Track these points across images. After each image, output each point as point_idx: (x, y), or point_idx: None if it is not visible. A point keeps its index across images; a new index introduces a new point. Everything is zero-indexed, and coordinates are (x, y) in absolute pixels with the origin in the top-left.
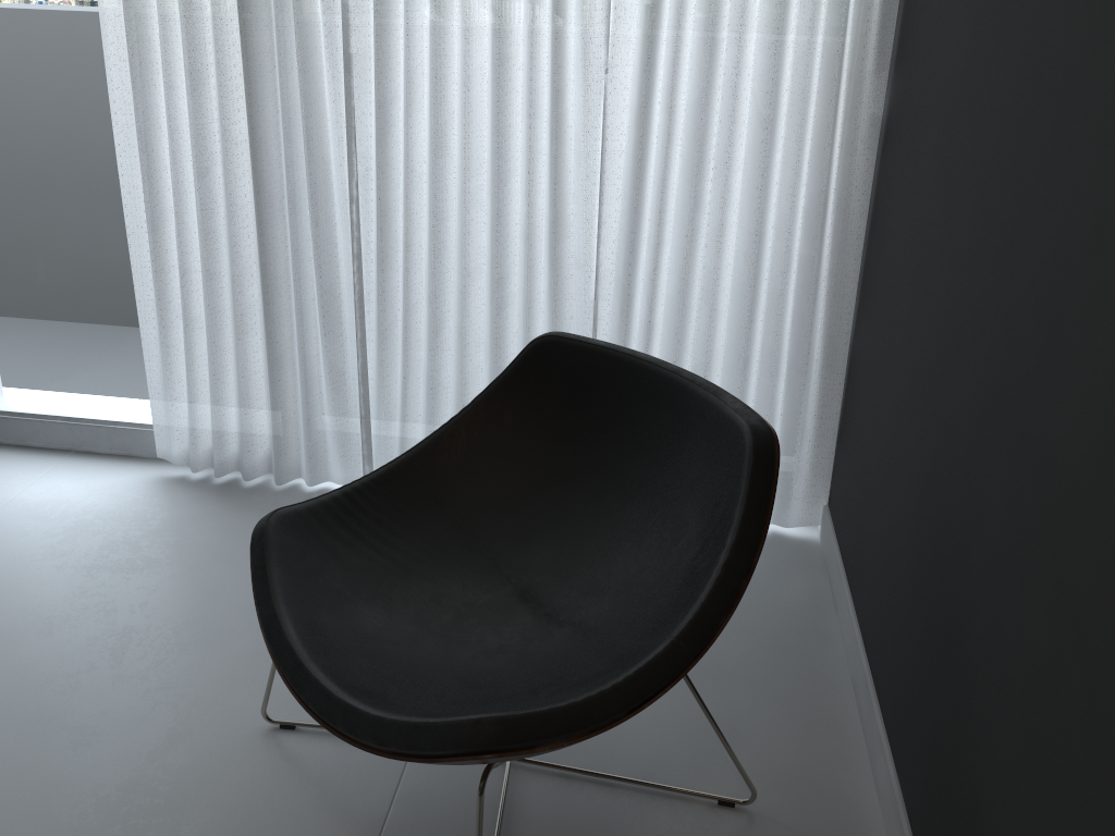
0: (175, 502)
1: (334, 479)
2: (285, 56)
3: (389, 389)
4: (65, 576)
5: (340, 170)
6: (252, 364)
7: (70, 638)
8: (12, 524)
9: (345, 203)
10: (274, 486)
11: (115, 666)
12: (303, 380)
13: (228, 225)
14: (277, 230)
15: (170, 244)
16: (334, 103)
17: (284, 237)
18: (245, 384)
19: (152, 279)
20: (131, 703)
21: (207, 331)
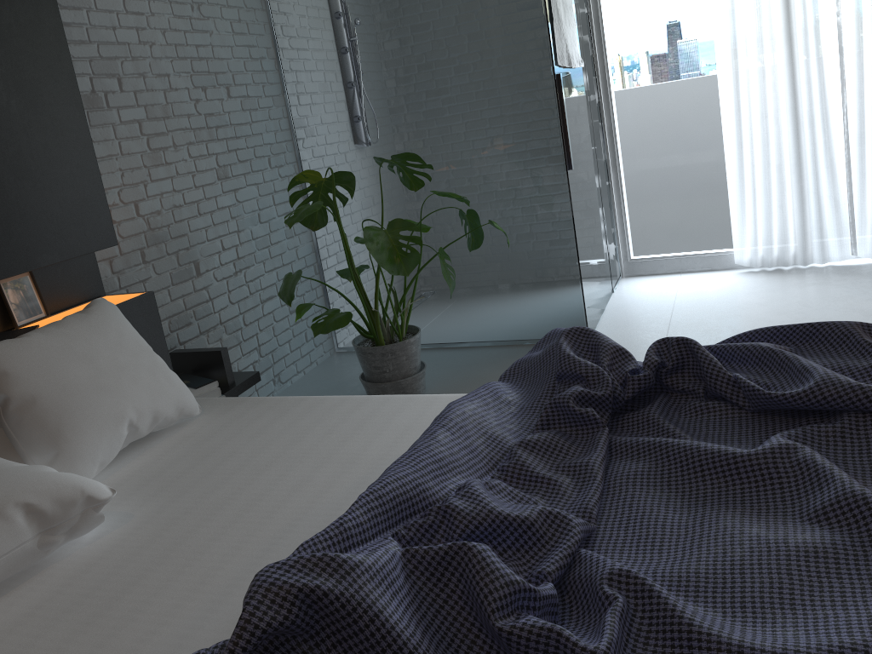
0: (759, 276)
1: (833, 260)
2: (808, 54)
3: (865, 205)
4: (744, 295)
5: (836, 101)
6: (787, 206)
7: (776, 305)
8: (692, 289)
9: (839, 116)
10: (801, 267)
11: (810, 307)
12: (818, 208)
13: (776, 139)
14: (801, 137)
15: (744, 154)
16: (834, 71)
17: (803, 140)
18: (785, 216)
19: (740, 170)
20: (833, 312)
21: (767, 192)
